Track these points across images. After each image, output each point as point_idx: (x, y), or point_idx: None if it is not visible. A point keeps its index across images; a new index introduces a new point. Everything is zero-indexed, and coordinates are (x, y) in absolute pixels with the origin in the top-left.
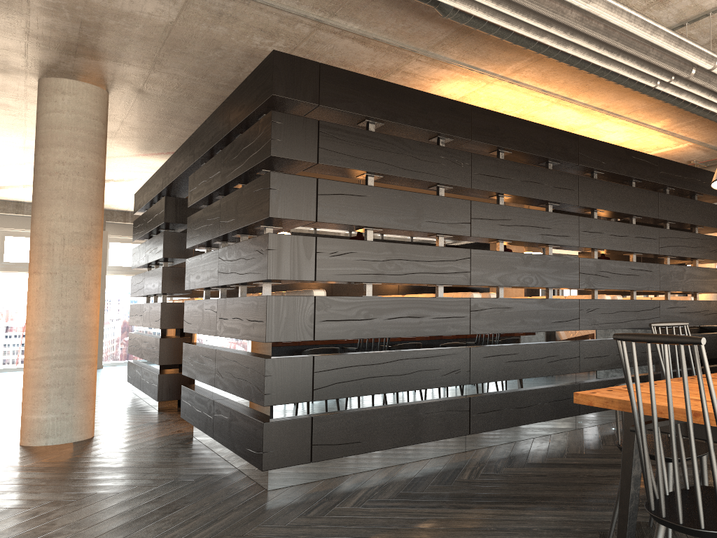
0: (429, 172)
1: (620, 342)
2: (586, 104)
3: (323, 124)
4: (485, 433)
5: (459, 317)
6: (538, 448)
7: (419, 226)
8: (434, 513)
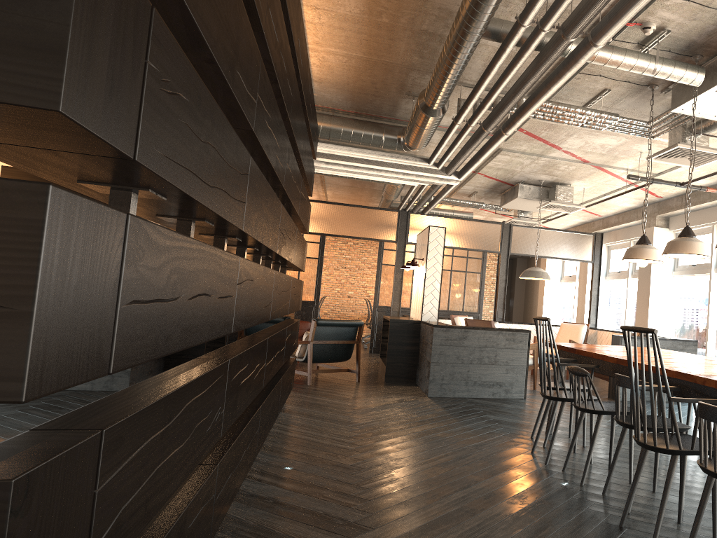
0: None
1: None
2: None
3: None
4: None
5: (231, 297)
6: (293, 529)
7: (233, 78)
8: None
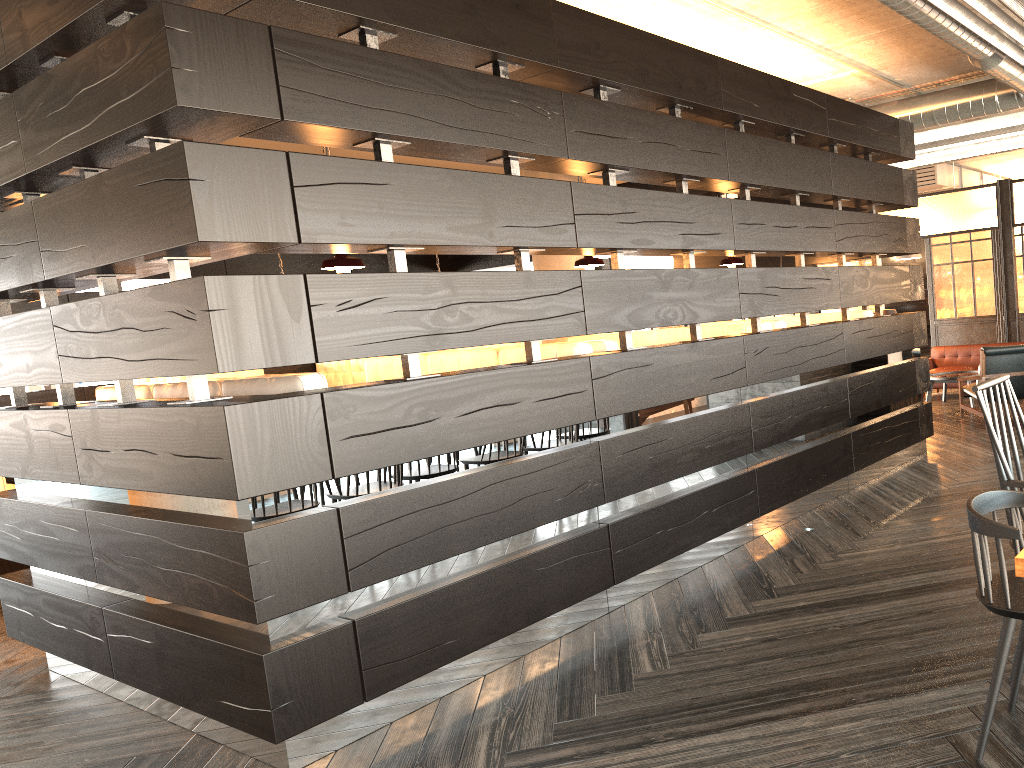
0: (496, 132)
1: None
2: (721, 1)
3: (280, 34)
4: (634, 576)
5: (577, 393)
6: (724, 586)
7: (491, 237)
8: (649, 759)
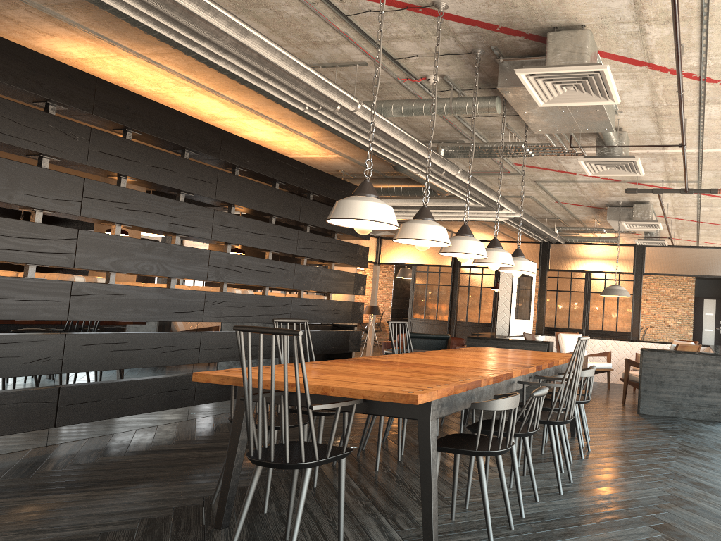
0: (32, 140)
1: (238, 332)
2: (235, 100)
3: None
4: (76, 425)
5: (55, 301)
6: (142, 438)
7: (10, 198)
8: (11, 502)
